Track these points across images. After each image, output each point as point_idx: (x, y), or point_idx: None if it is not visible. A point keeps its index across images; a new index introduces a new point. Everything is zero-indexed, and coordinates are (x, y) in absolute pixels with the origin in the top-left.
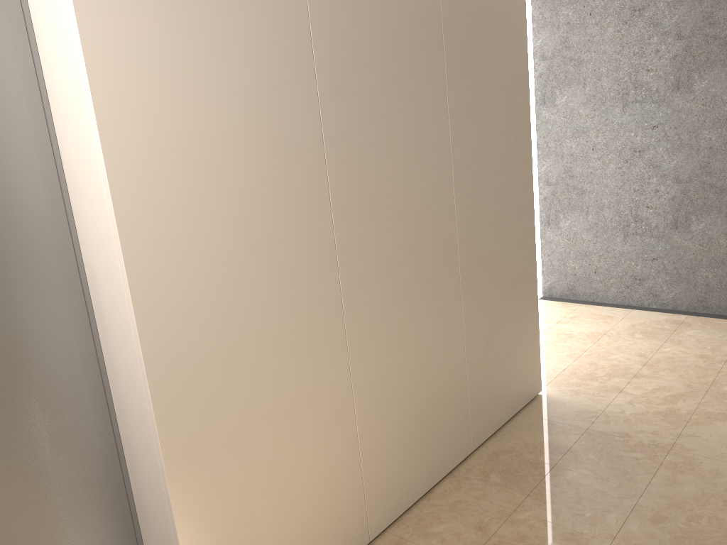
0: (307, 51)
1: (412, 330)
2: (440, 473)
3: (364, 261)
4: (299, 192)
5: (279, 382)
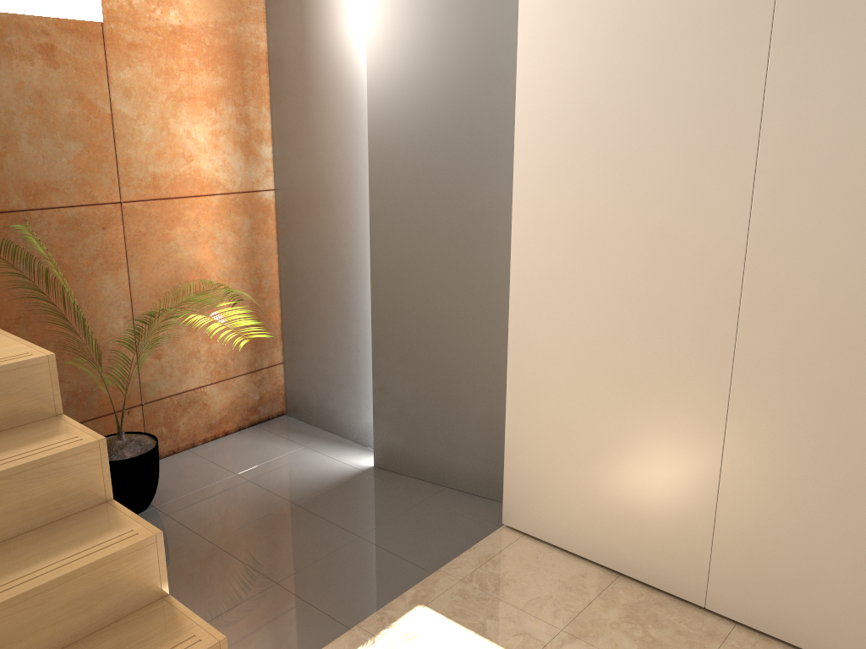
0: None
1: None
2: None
3: (799, 270)
4: (706, 151)
5: (624, 341)
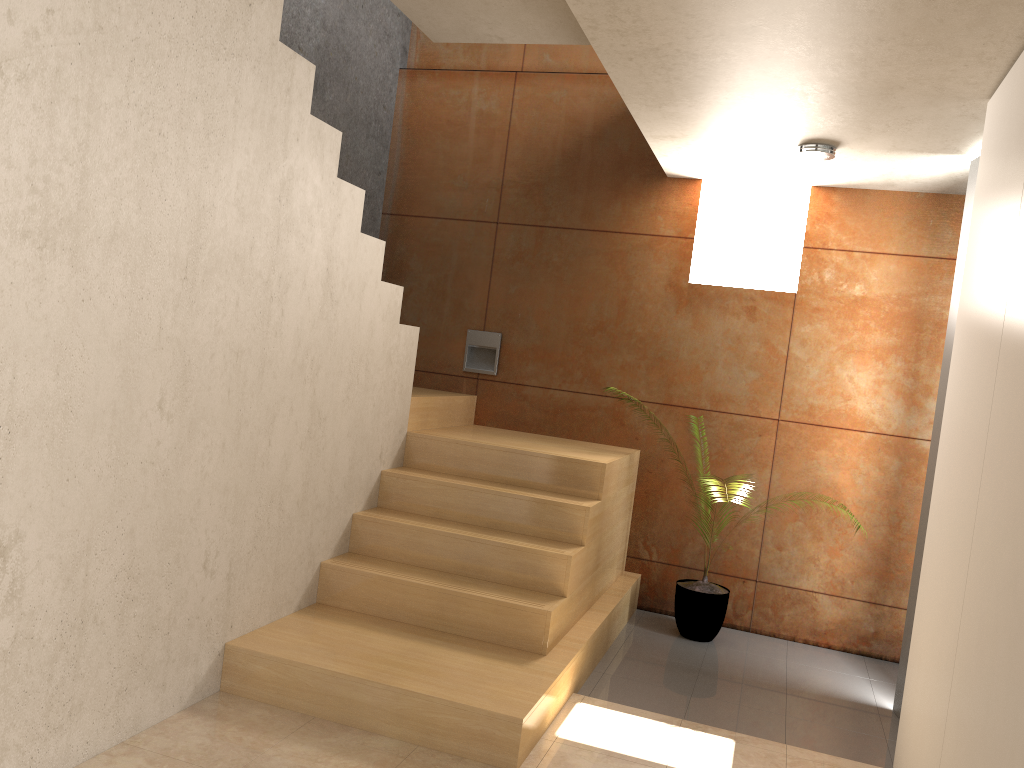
0: (1015, 226)
1: (991, 656)
2: None
3: (990, 497)
4: (984, 384)
5: (944, 571)
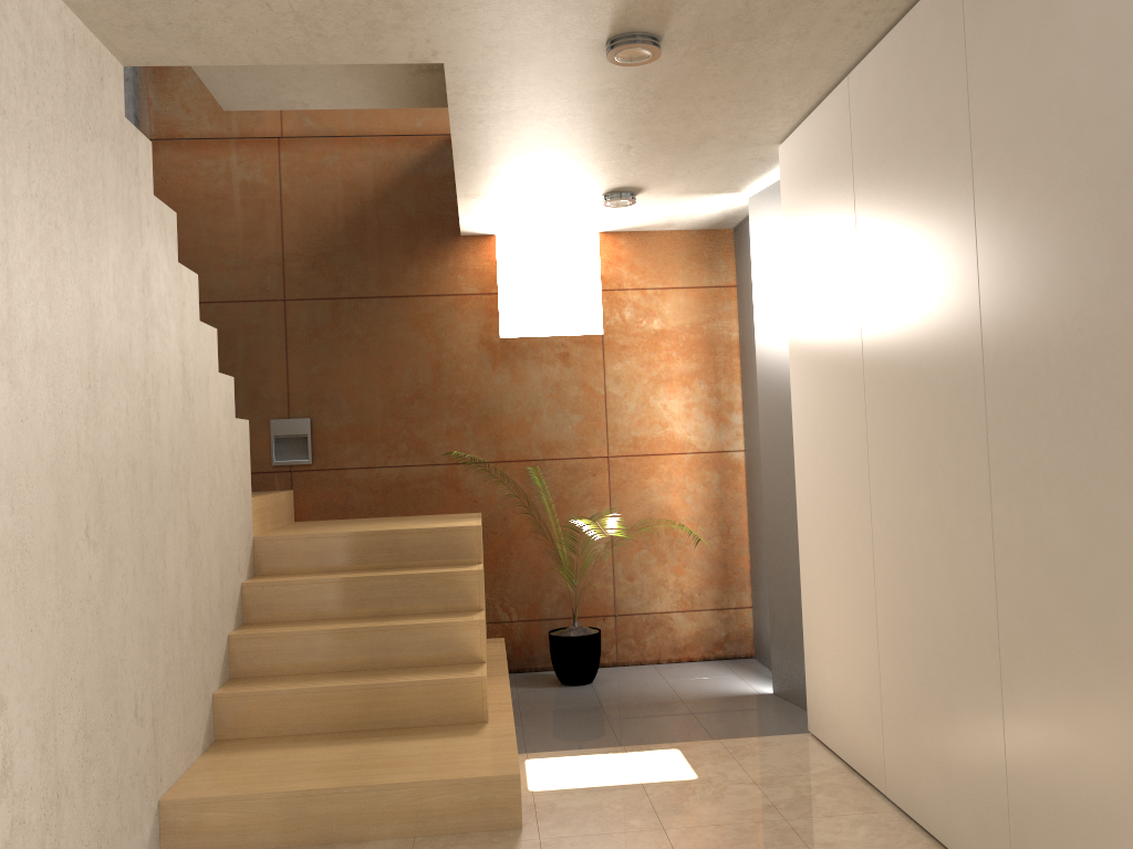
0: (853, 245)
1: (926, 584)
2: (959, 847)
3: (886, 463)
4: (848, 377)
5: (836, 541)
